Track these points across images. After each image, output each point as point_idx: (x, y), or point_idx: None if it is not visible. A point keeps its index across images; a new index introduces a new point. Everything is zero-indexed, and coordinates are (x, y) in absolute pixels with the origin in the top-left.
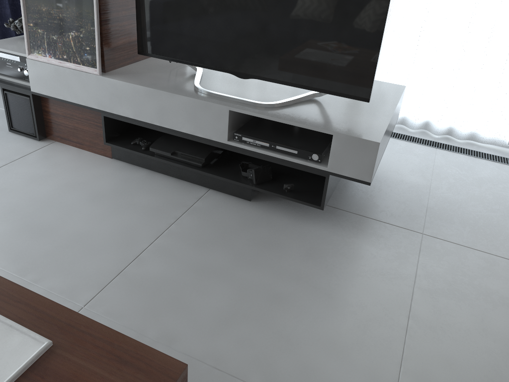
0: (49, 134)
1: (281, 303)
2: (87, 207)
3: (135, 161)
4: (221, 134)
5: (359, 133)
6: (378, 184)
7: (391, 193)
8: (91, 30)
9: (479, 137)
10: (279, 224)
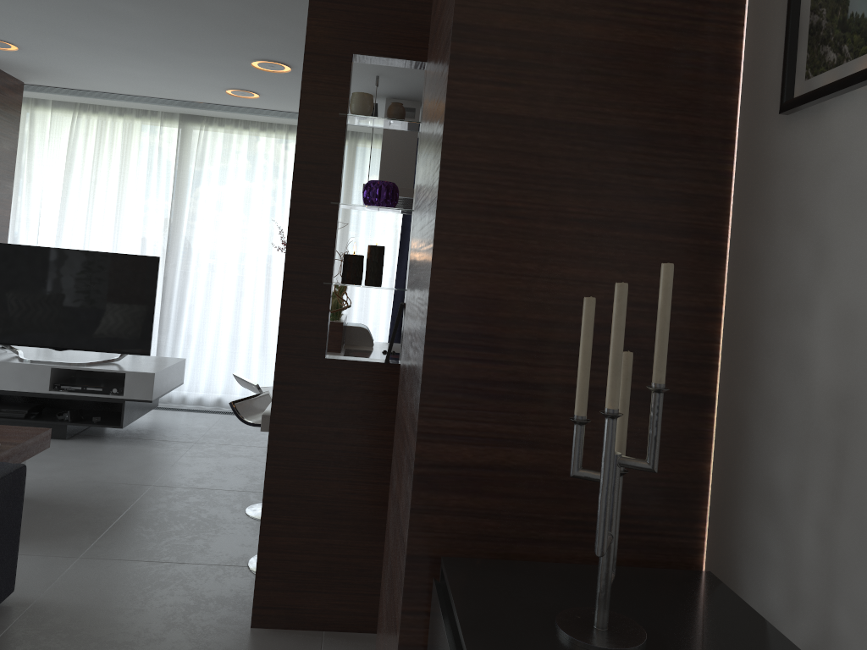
0: None
1: (94, 464)
2: None
3: None
4: (44, 386)
5: (143, 370)
6: (169, 429)
7: (179, 431)
8: None
9: None
10: (90, 445)
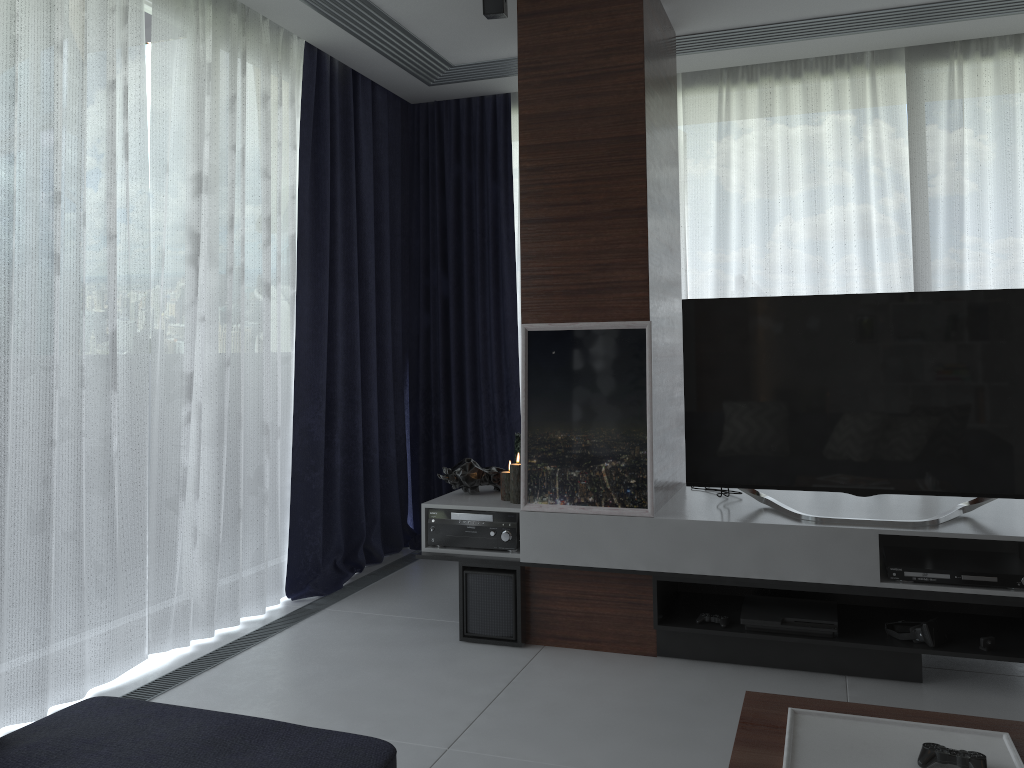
0: (532, 635)
1: None
2: (704, 711)
3: (702, 653)
4: (869, 573)
5: None
6: None
7: None
8: (640, 455)
9: None
10: (995, 702)
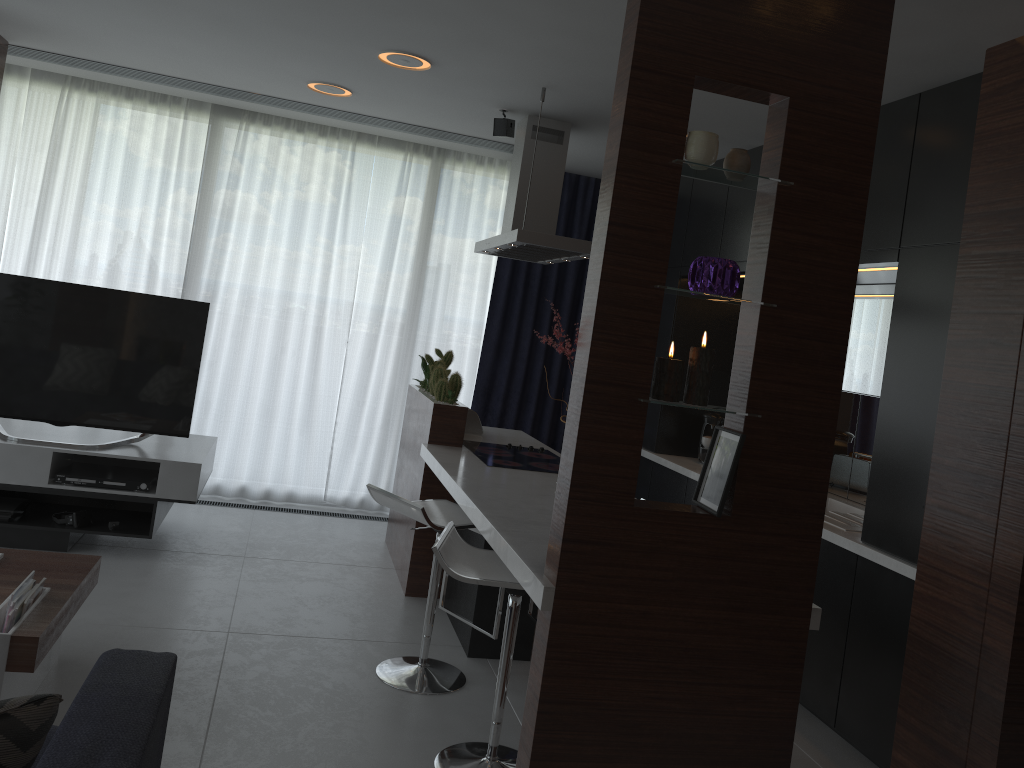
0: None
1: (129, 596)
2: None
3: None
4: (42, 477)
5: (183, 459)
6: (198, 534)
7: (212, 538)
8: None
9: (297, 496)
10: (106, 562)
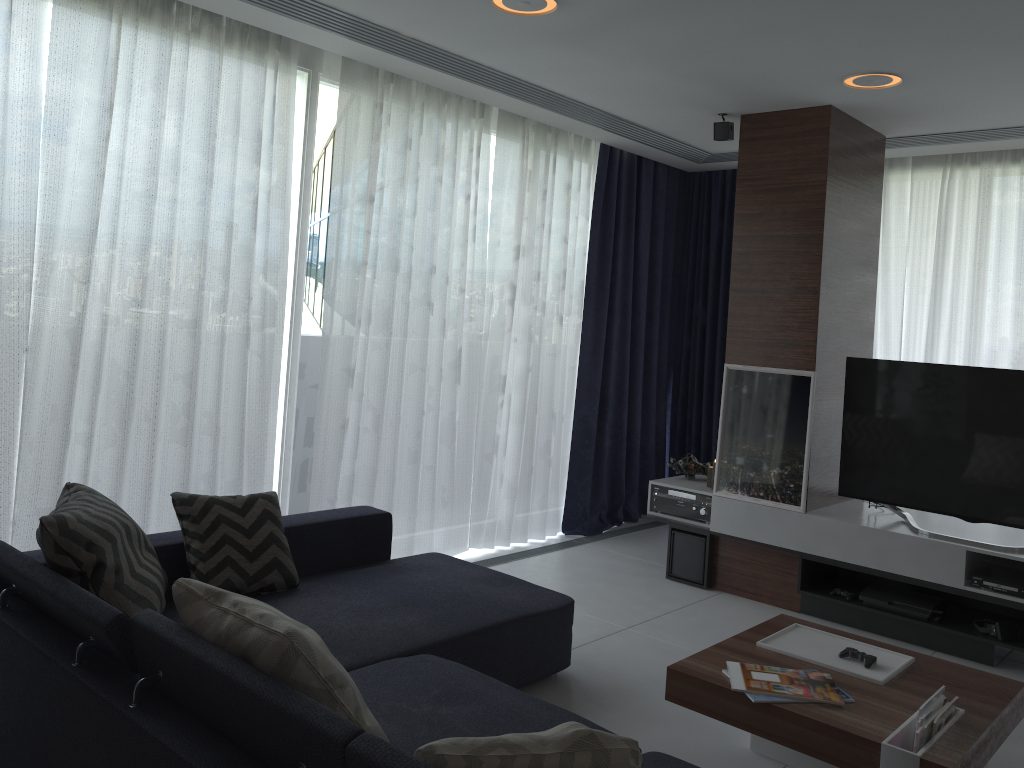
0: (715, 583)
1: None
2: None
3: (832, 616)
4: (956, 577)
5: None
6: None
7: None
8: (798, 467)
9: None
10: None
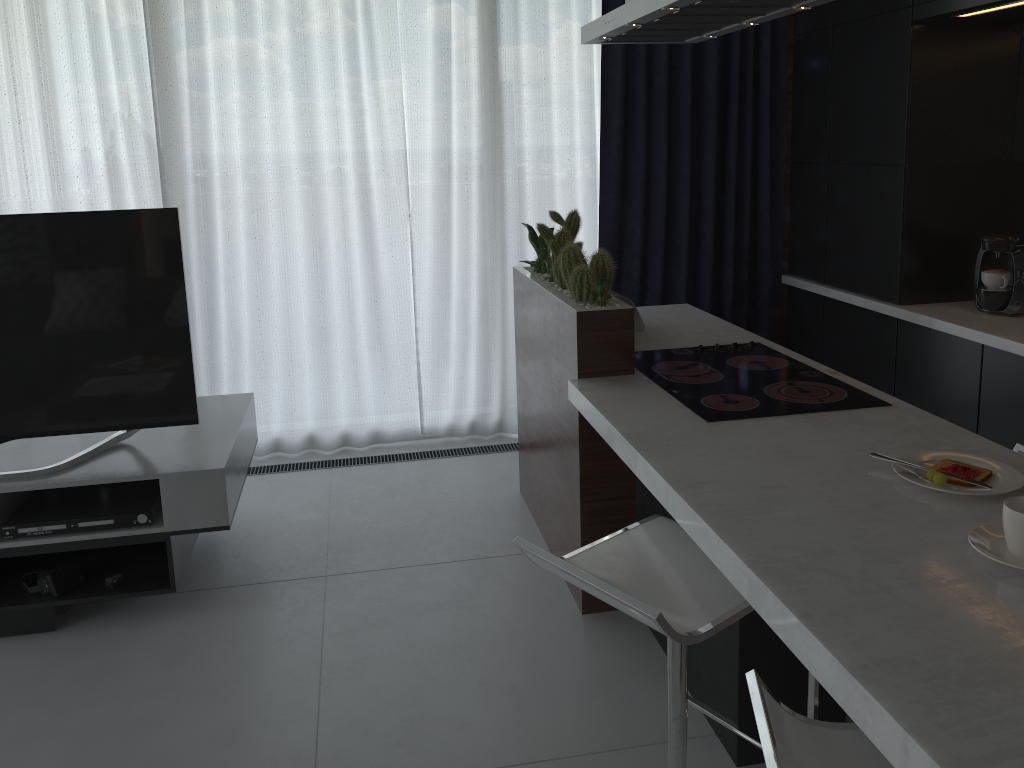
0: None
1: (144, 727)
2: None
3: None
4: None
5: (195, 465)
6: (255, 540)
7: (276, 544)
8: None
9: (385, 435)
10: (114, 641)
